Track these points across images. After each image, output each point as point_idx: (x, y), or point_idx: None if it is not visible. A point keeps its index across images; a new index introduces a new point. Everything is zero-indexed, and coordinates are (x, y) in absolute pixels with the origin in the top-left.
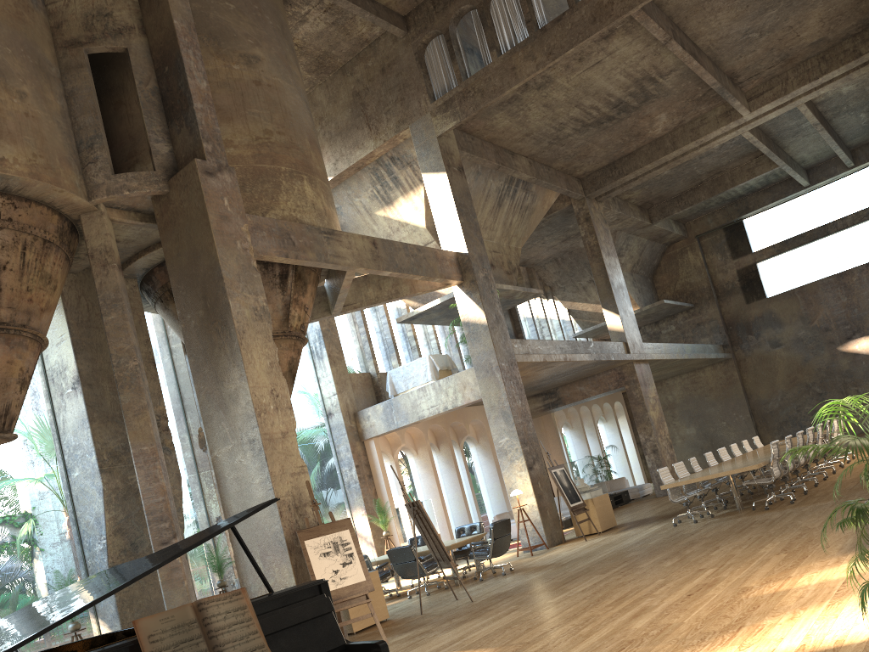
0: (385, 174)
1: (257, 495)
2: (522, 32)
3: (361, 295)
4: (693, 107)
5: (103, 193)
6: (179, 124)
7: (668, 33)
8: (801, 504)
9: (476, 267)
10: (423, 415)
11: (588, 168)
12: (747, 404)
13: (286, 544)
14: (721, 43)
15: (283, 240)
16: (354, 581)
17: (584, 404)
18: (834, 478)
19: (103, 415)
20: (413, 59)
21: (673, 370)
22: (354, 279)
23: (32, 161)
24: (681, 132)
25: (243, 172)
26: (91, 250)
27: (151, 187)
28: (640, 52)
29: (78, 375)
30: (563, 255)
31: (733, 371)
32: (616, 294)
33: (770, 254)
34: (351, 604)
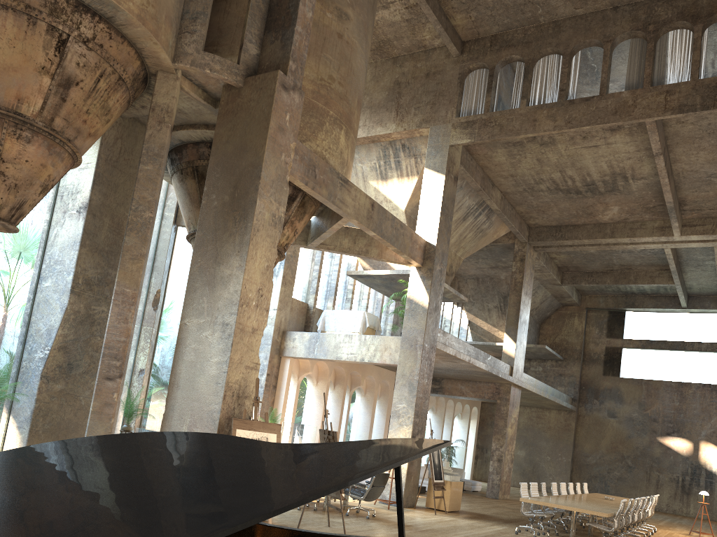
0: (392, 155)
1: (209, 372)
2: (552, 96)
3: (337, 241)
4: (641, 212)
5: (188, 62)
6: (275, 36)
7: (661, 149)
8: None
9: (437, 260)
10: (340, 357)
11: (540, 222)
12: (572, 451)
13: (218, 425)
14: (689, 175)
15: (309, 170)
16: None
17: (452, 399)
18: None
19: (93, 245)
20: (456, 77)
21: (529, 402)
22: None
23: (144, 6)
24: (622, 226)
25: None
26: (154, 104)
27: (230, 76)
28: (629, 153)
29: (88, 203)
30: (484, 278)
31: (572, 421)
32: (520, 326)
33: (635, 345)
34: None
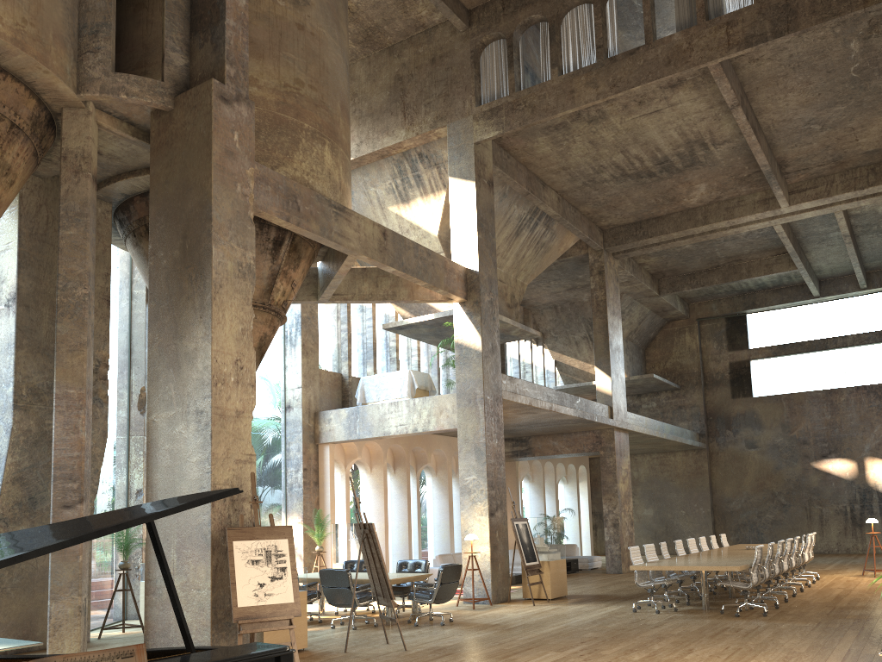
0: (409, 169)
1: (190, 475)
2: (589, 57)
3: (355, 288)
4: (734, 185)
5: (96, 89)
6: (203, 38)
7: (737, 98)
8: (776, 619)
9: (483, 289)
10: (389, 431)
11: (614, 221)
12: (710, 498)
13: (210, 540)
14: (782, 126)
15: (288, 202)
16: (280, 600)
17: (550, 460)
18: (804, 597)
19: (33, 344)
20: (468, 56)
21: (646, 447)
22: (351, 269)
23: (20, 26)
24: (716, 208)
25: (261, 117)
26: (65, 150)
27: (154, 98)
28: (701, 112)
29: (16, 292)
30: (563, 305)
31: (704, 462)
32: (612, 355)
33: (765, 354)
34: (271, 627)
